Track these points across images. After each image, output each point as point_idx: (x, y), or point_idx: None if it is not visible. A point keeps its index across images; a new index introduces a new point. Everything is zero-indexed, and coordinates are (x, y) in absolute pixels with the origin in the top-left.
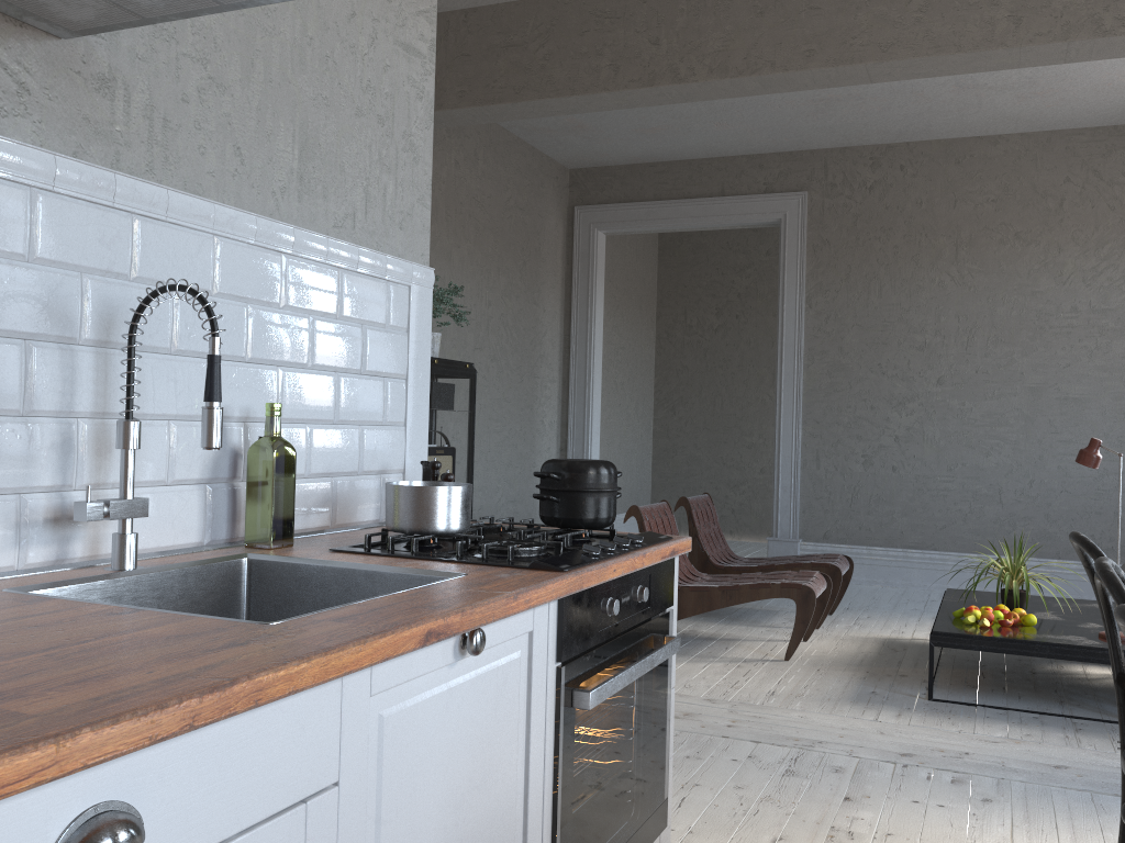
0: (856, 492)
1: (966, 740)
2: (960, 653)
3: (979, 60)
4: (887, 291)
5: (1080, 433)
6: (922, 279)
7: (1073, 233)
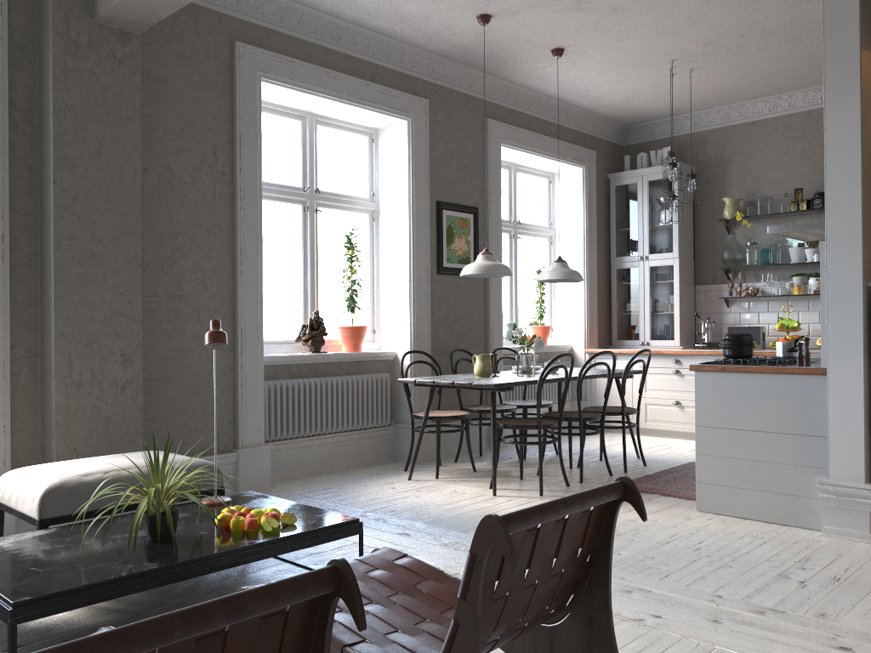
0: None
1: (422, 553)
2: None
3: None
4: None
5: None
6: None
7: None
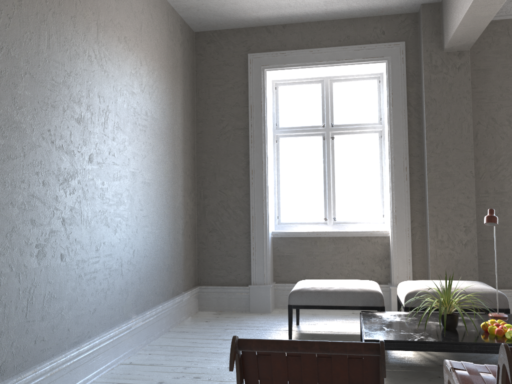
0: (32, 295)
1: None
2: (405, 381)
3: None
4: (54, 44)
5: (150, 209)
6: (78, 46)
7: (145, 55)
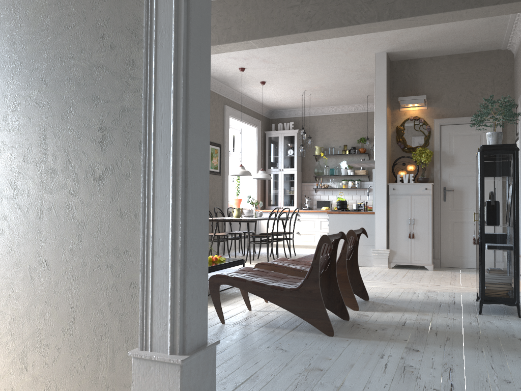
0: None
1: None
2: None
3: (228, 49)
4: None
5: None
6: None
7: None
